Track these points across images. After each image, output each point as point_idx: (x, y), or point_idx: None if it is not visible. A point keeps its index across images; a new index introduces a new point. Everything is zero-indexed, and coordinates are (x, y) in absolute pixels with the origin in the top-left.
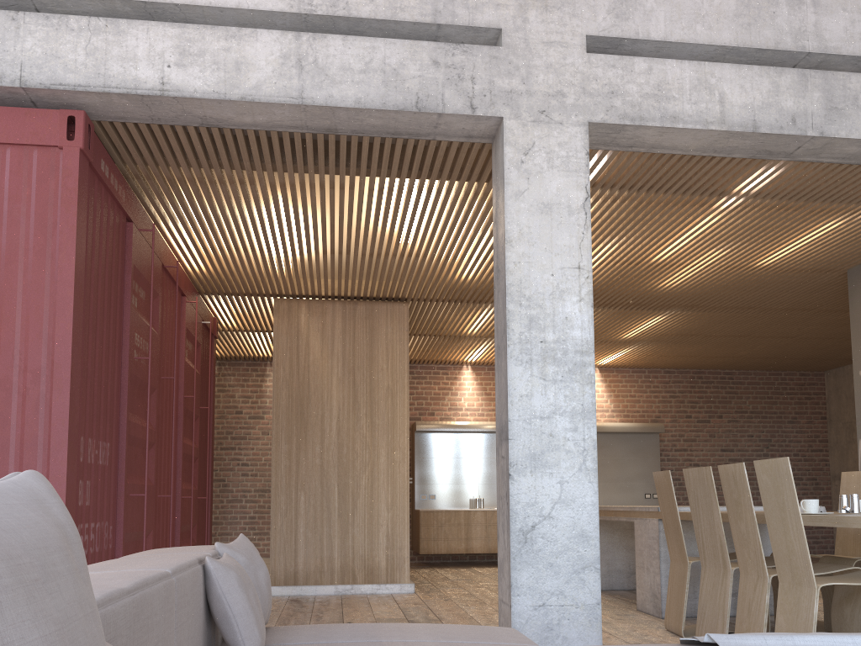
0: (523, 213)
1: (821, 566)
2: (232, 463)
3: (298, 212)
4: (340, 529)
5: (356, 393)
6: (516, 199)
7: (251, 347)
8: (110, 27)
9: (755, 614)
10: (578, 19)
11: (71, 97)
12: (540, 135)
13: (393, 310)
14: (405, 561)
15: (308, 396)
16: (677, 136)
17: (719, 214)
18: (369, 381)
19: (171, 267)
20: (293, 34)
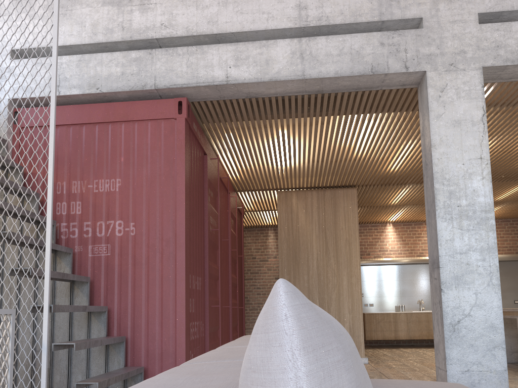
0: (442, 127)
1: None
2: (251, 287)
3: (295, 140)
4: None
5: (327, 243)
6: (437, 120)
7: (260, 220)
8: (198, 50)
9: None
10: (472, 4)
11: (179, 91)
12: (450, 79)
13: (347, 193)
14: (361, 344)
15: (298, 247)
16: None
17: None
18: (334, 236)
19: (223, 178)
20: (297, 39)
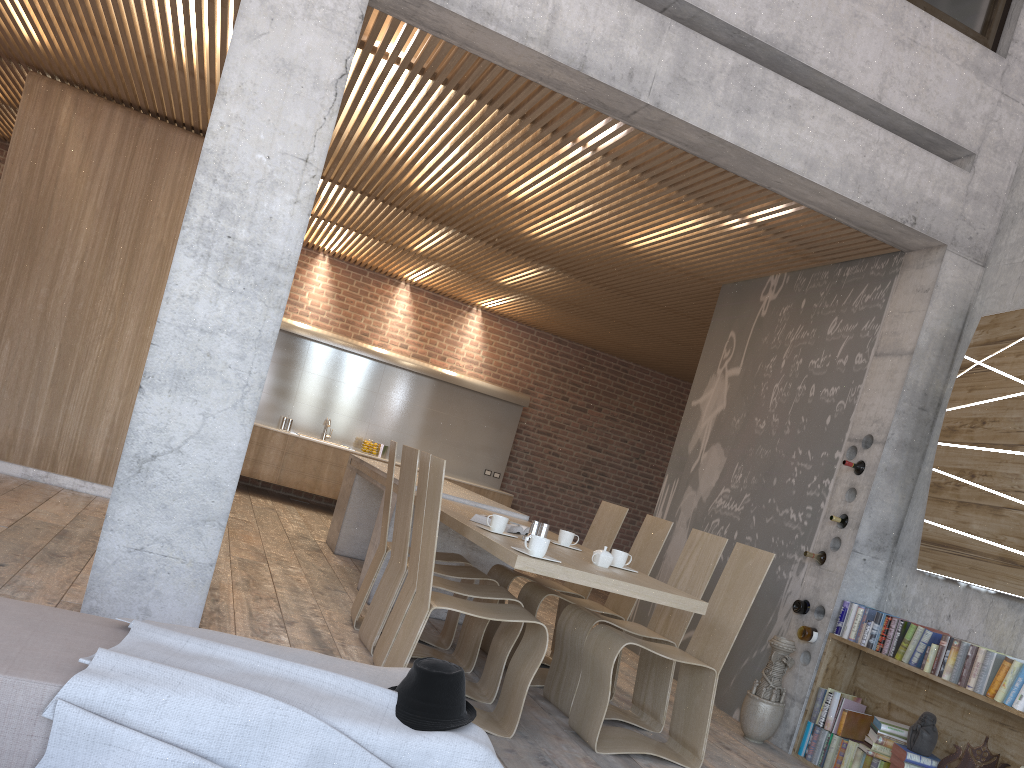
0: (252, 63)
1: (490, 590)
2: None
3: None
4: (49, 401)
5: (115, 236)
6: (248, 42)
7: None
8: None
9: (396, 621)
10: None
11: None
12: None
13: (193, 146)
14: None
15: (46, 219)
16: (491, 41)
17: (567, 164)
18: (137, 227)
19: None
20: None
